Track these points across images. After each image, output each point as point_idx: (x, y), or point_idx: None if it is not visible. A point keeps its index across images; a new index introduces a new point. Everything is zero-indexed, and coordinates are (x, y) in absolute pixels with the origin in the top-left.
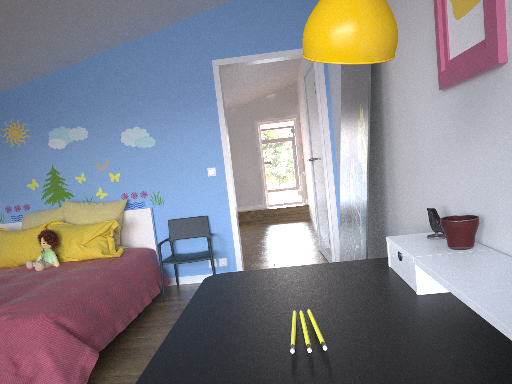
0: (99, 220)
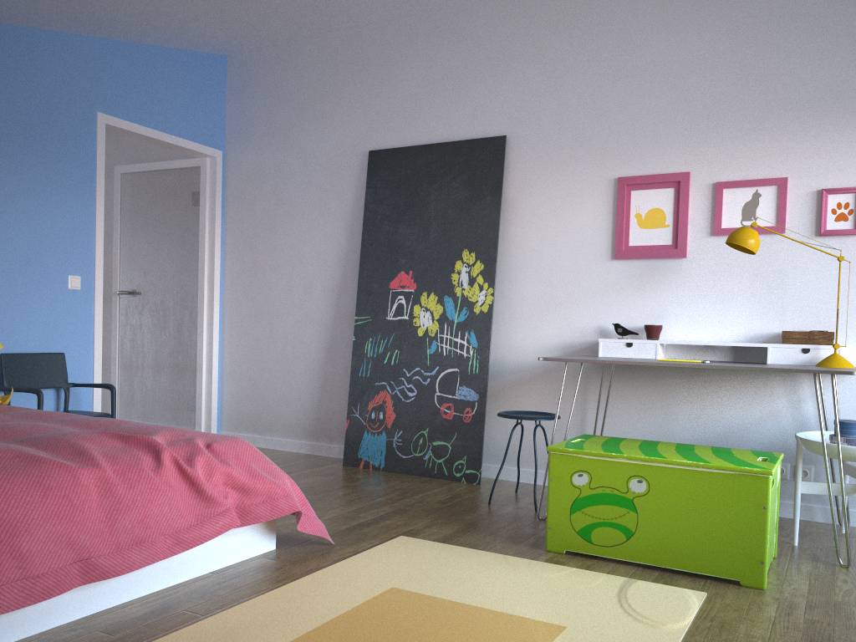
0: None
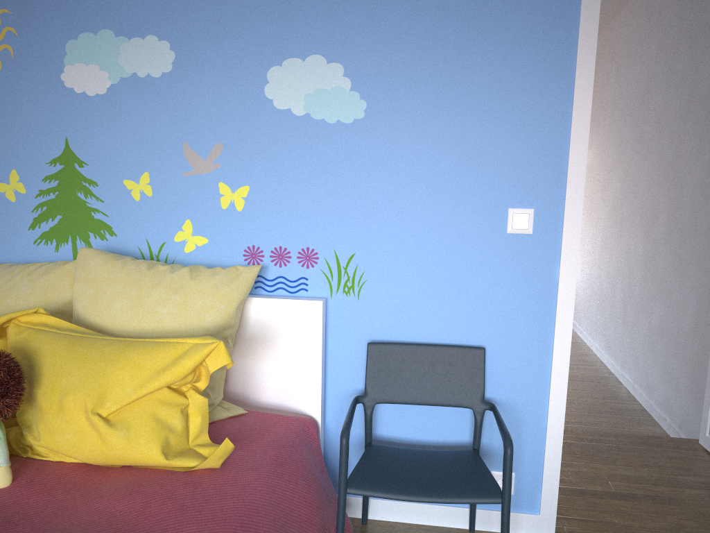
0: (170, 323)
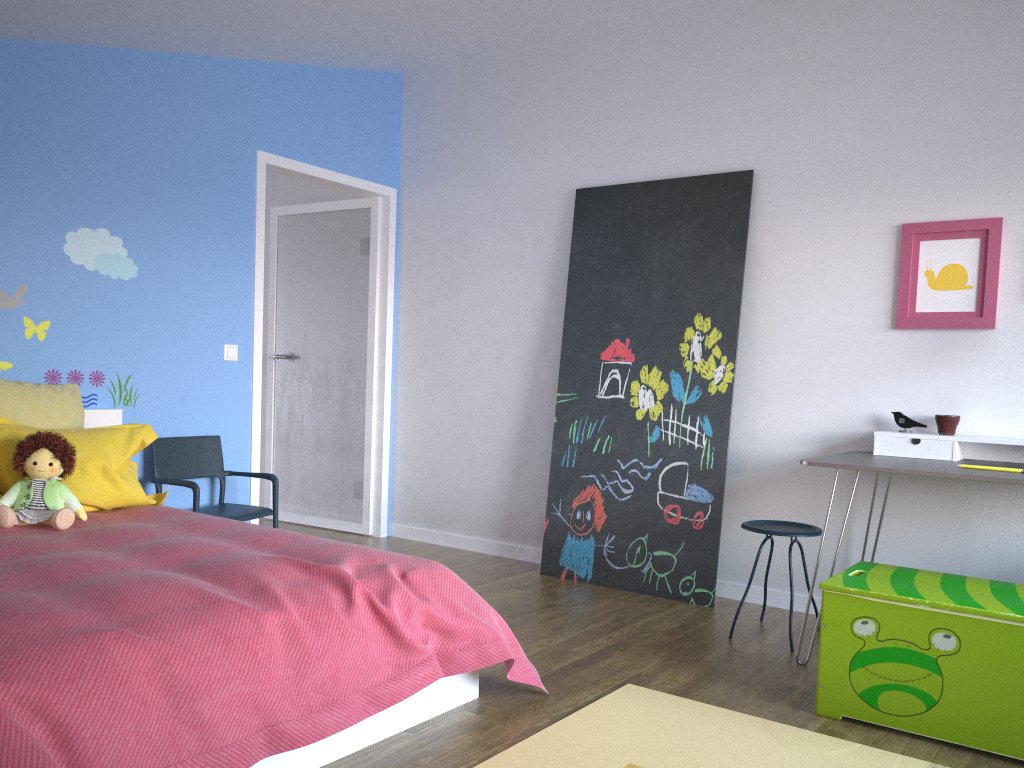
0: (63, 424)
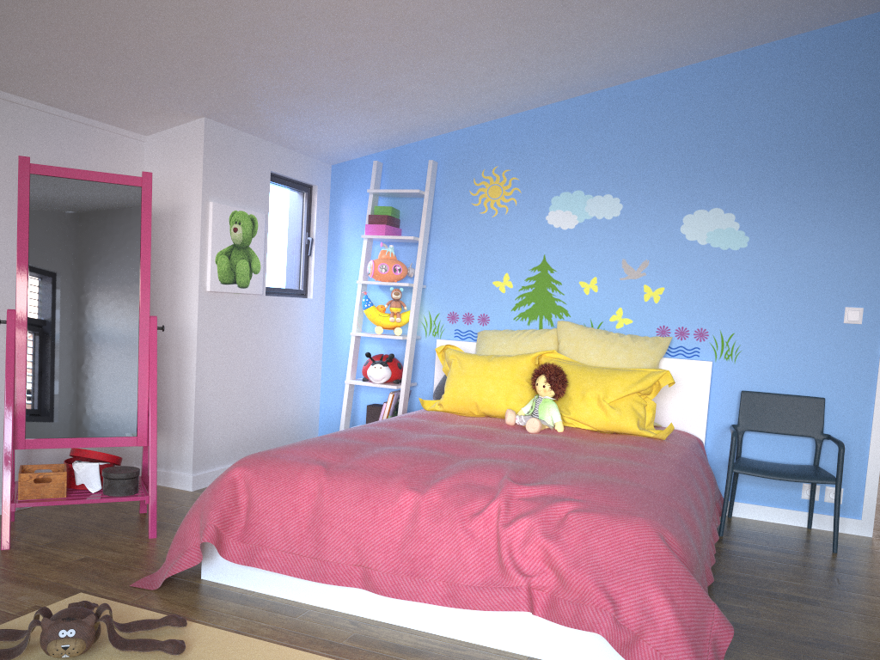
0: (623, 365)
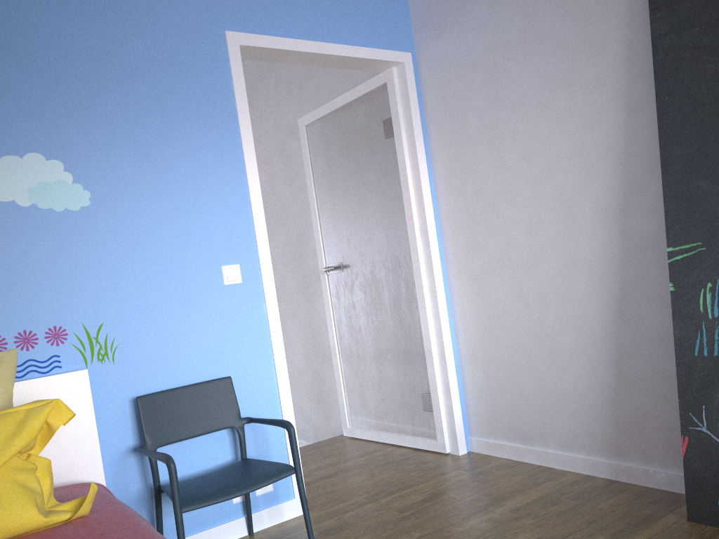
0: None
